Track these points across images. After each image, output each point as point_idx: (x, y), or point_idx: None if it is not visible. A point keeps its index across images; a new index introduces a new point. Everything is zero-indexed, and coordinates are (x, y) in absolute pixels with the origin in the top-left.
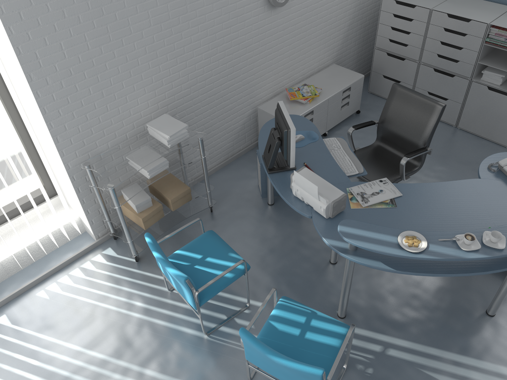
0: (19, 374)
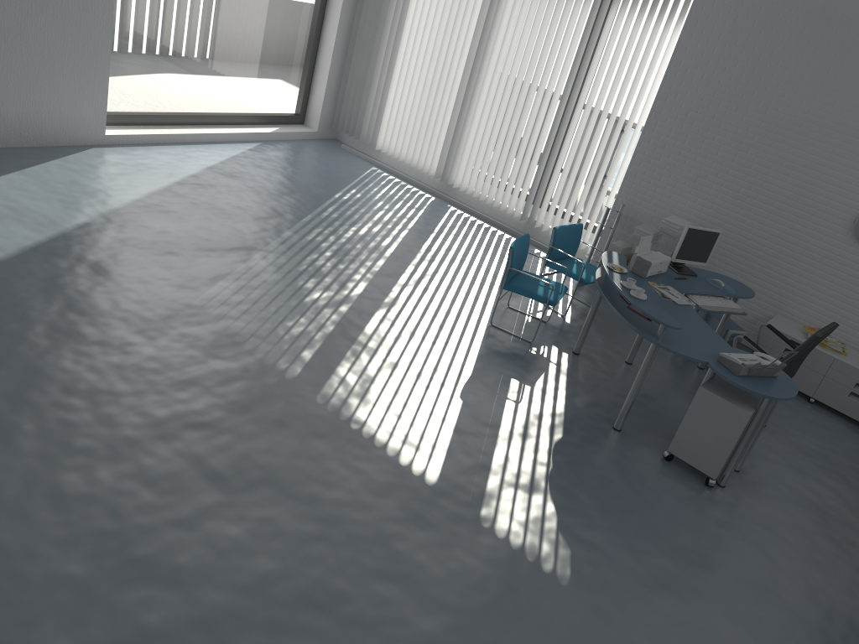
0: (483, 242)
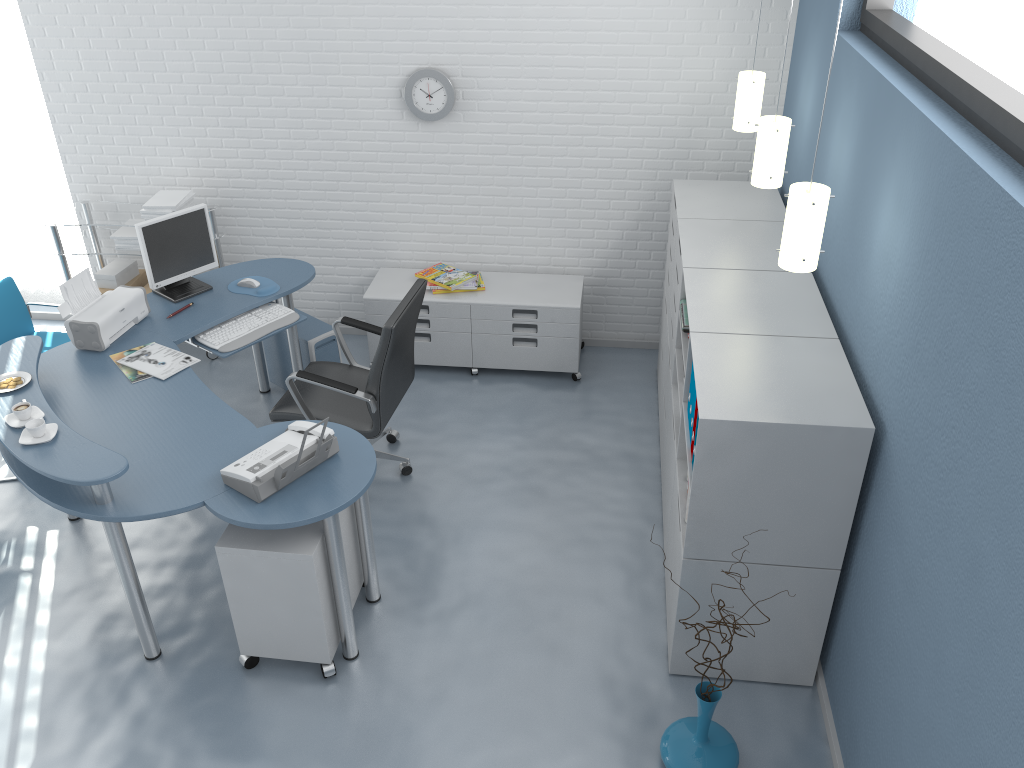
0: None
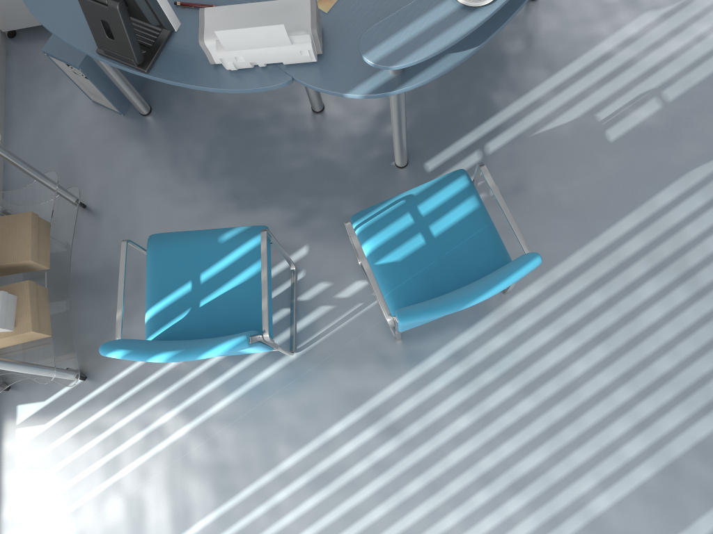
0: None
